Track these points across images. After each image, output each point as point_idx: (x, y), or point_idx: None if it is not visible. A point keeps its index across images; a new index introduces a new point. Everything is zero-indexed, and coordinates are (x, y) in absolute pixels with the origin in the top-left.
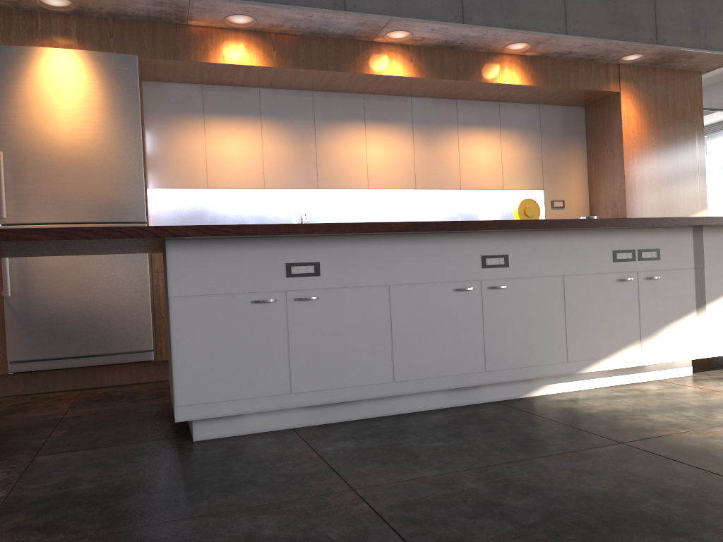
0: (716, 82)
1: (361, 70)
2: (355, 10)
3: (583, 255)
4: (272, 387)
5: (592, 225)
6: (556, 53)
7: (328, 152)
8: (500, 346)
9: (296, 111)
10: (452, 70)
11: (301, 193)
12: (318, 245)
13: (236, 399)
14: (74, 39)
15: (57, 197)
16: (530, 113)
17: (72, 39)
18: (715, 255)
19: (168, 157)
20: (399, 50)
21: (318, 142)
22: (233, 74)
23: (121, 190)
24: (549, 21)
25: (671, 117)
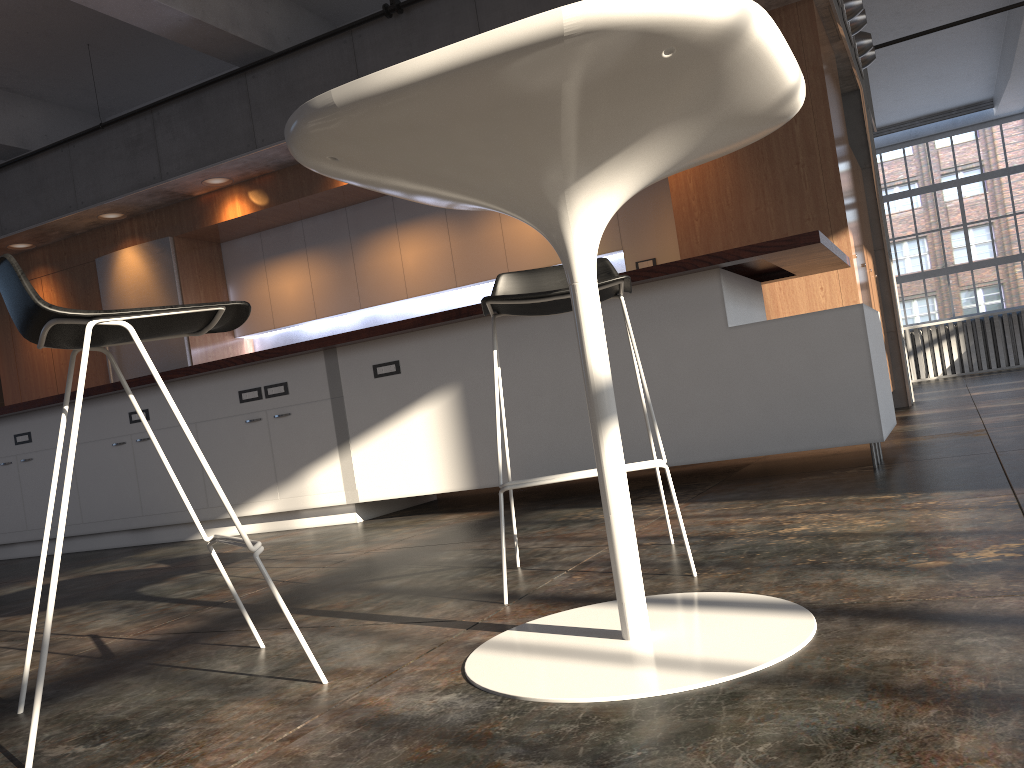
0: None
1: (331, 186)
2: (264, 145)
3: (211, 400)
4: (18, 525)
5: (187, 373)
6: None
7: (366, 267)
8: (151, 493)
9: (333, 233)
10: None
11: (367, 313)
12: (29, 419)
13: (2, 532)
14: (137, 236)
15: (137, 366)
16: None
17: (136, 237)
18: (357, 379)
19: None
20: None
21: (356, 259)
22: (255, 221)
23: (171, 352)
24: None
25: None
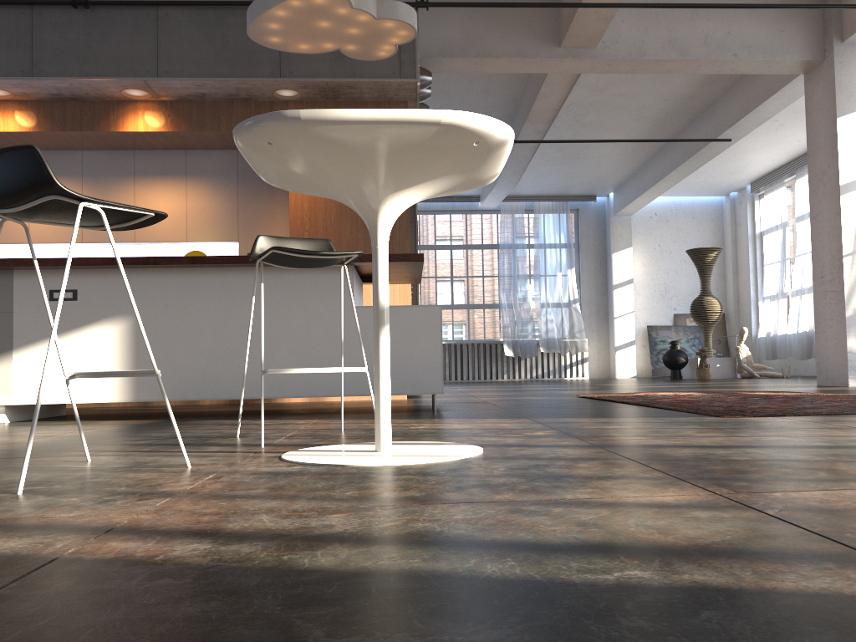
0: (704, 105)
1: None
2: None
3: None
4: None
5: None
6: (191, 95)
7: None
8: None
9: None
10: (75, 121)
11: None
12: None
13: None
14: None
15: None
16: (225, 160)
17: None
18: (30, 299)
19: None
20: (17, 106)
21: None
22: None
23: None
24: (136, 65)
25: None
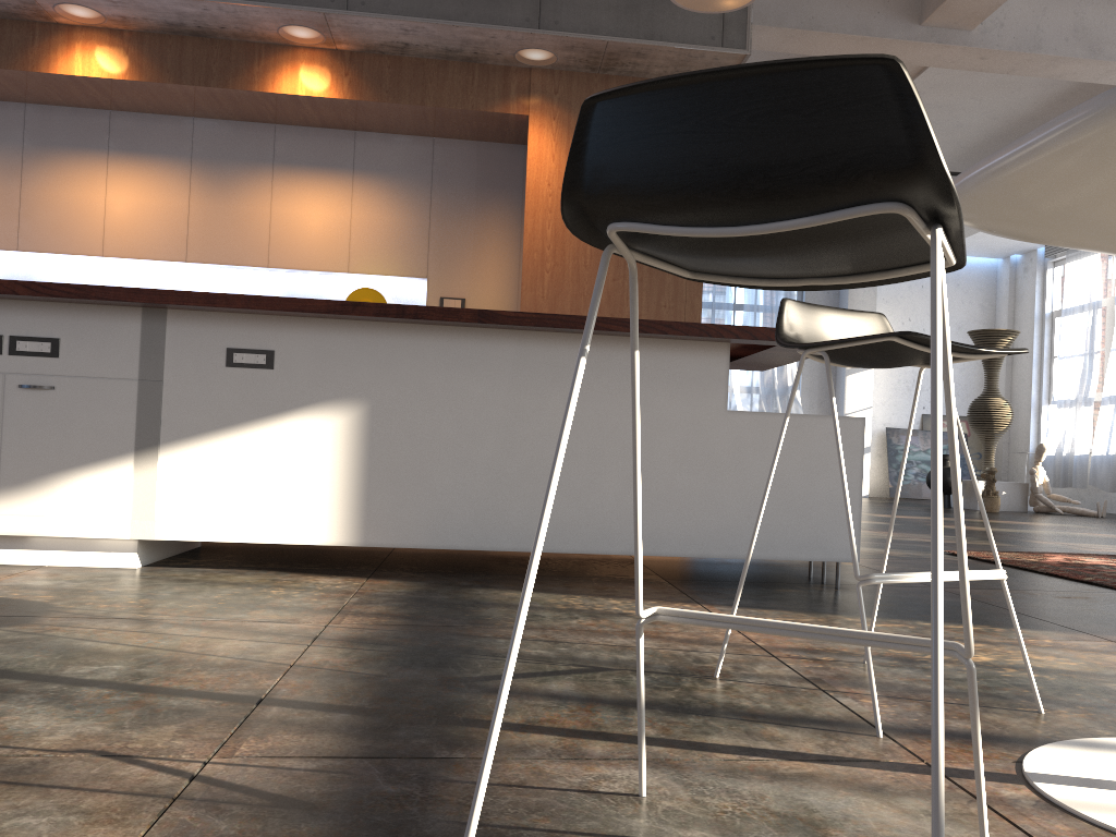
0: None
1: (35, 68)
2: None
3: None
4: None
5: None
6: (386, 45)
7: (41, 196)
8: None
9: None
10: (198, 70)
11: (17, 258)
12: None
13: None
14: None
15: None
16: (414, 152)
17: None
18: (194, 362)
19: None
20: (106, 38)
21: (27, 180)
22: None
23: None
24: None
25: None
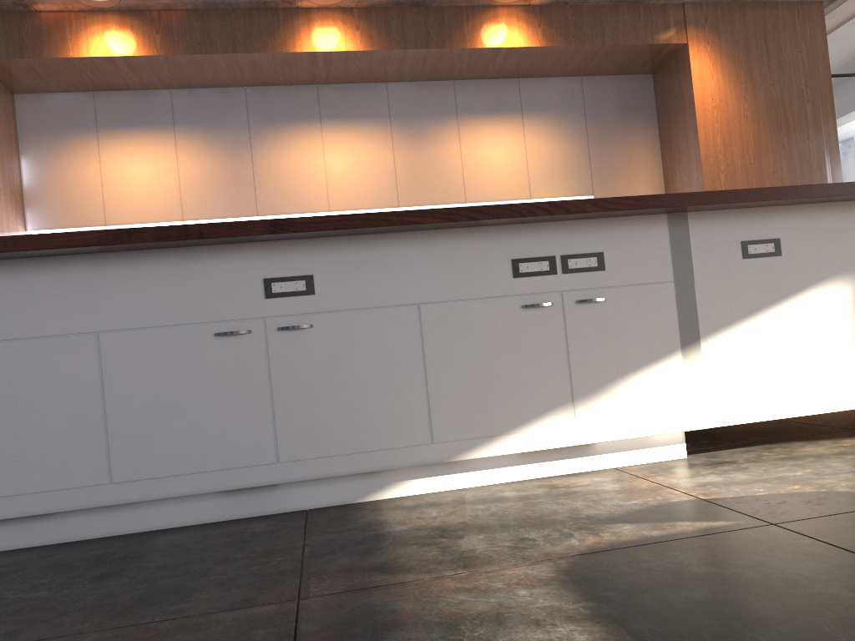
0: None
1: (283, 49)
2: None
3: (455, 269)
4: None
5: (449, 218)
6: None
7: (270, 165)
8: (304, 422)
9: (222, 115)
10: (419, 35)
11: None
12: None
13: None
14: None
15: None
16: (567, 90)
17: None
18: (716, 258)
19: (52, 188)
20: (339, 16)
21: (256, 153)
22: (117, 72)
23: None
24: None
25: (774, 72)
